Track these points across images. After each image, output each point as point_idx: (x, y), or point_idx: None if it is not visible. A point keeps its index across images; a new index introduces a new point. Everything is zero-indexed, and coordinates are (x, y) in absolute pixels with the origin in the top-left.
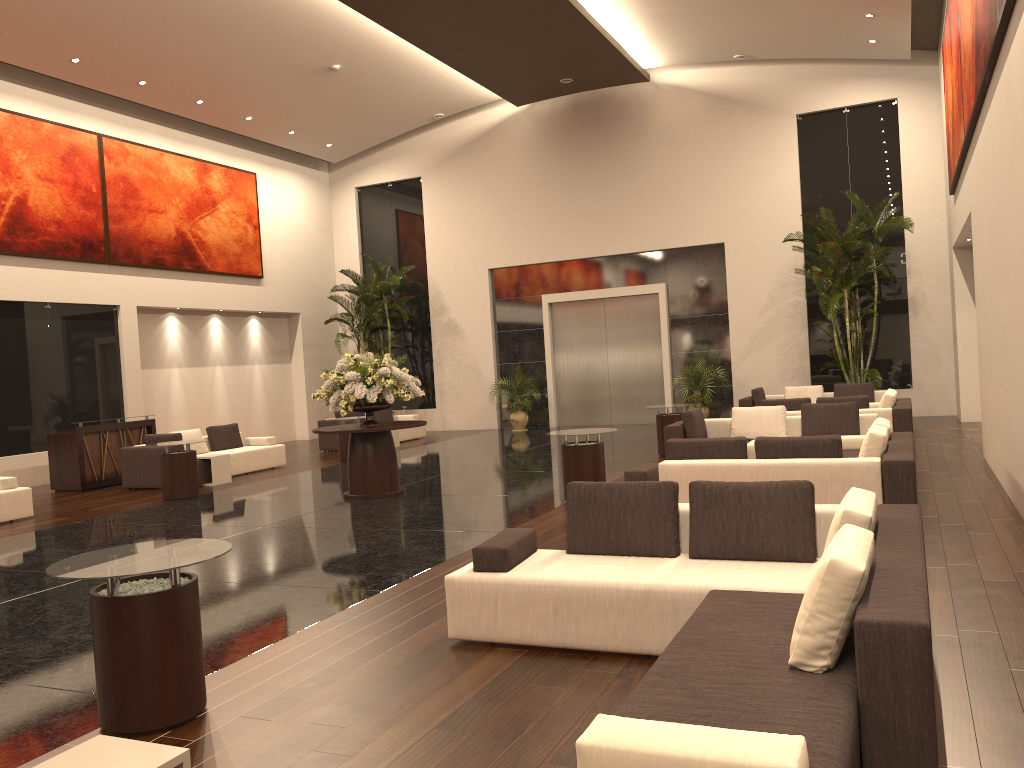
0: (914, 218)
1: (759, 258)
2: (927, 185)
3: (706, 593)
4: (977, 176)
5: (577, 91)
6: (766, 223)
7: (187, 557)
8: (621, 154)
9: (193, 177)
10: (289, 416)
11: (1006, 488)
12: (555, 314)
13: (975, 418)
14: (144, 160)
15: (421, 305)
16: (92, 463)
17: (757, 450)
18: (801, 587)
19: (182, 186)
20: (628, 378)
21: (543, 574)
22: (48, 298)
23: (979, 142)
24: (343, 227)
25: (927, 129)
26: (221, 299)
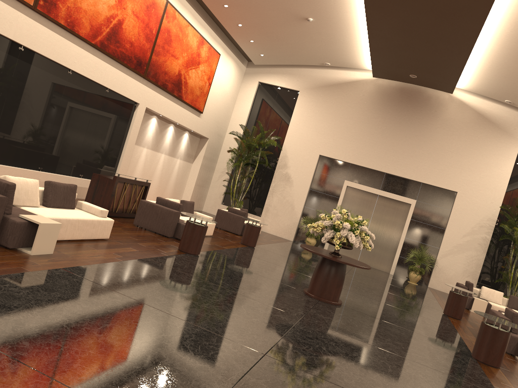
0: None
1: (473, 207)
2: None
3: None
4: None
5: (410, 83)
6: (484, 191)
7: None
8: (418, 124)
9: (196, 44)
10: (181, 192)
11: None
12: (347, 193)
13: None
14: (180, 25)
15: (272, 159)
16: (115, 200)
17: None
18: None
19: (190, 47)
20: (376, 241)
21: None
22: (110, 86)
23: None
24: (243, 100)
25: None
26: (181, 118)
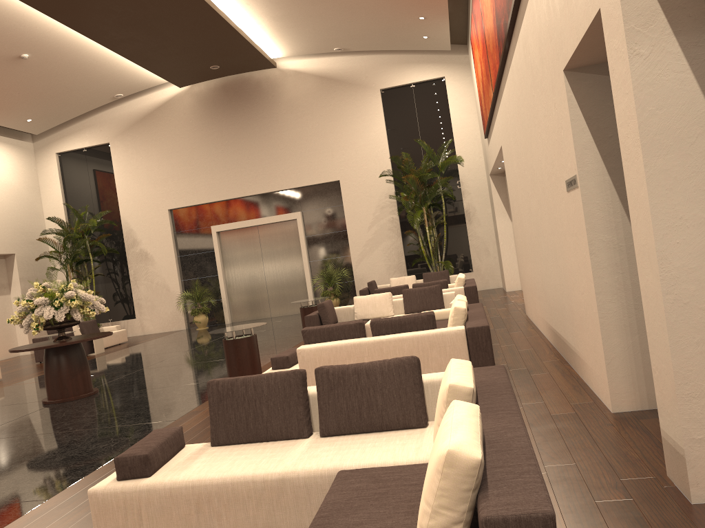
0: (463, 157)
1: (364, 190)
2: (469, 134)
3: (335, 474)
4: (504, 119)
5: (224, 75)
6: (367, 165)
7: None
8: (261, 120)
9: None
10: (12, 337)
11: (547, 336)
12: (222, 240)
13: (515, 288)
14: None
15: (117, 240)
16: None
17: (373, 329)
18: (418, 456)
19: None
20: (280, 282)
21: (184, 474)
22: None
23: (504, 94)
24: (48, 184)
25: (465, 97)
26: None
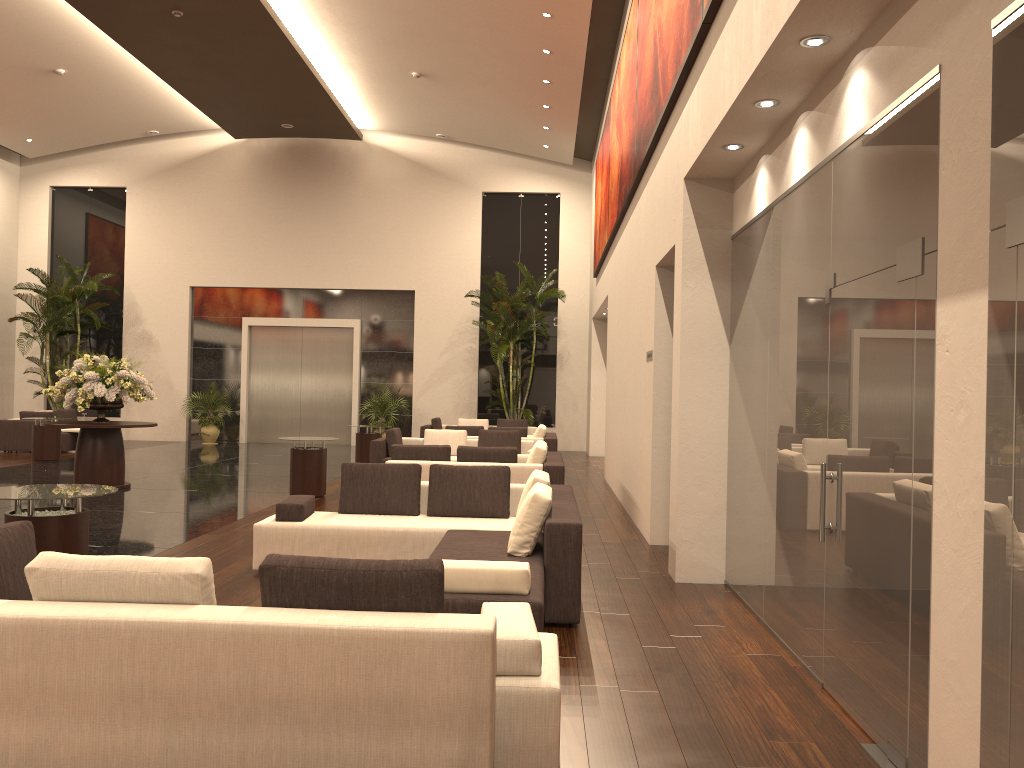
0: (566, 290)
1: (443, 307)
2: (577, 266)
3: (445, 532)
4: (614, 271)
5: (295, 136)
6: (451, 278)
7: (90, 491)
8: (330, 199)
9: None
10: None
11: (618, 496)
12: (254, 336)
13: (599, 453)
14: None
15: (114, 313)
16: None
17: (459, 455)
18: (503, 528)
19: None
20: (319, 402)
21: (330, 522)
22: None
23: (617, 247)
24: (32, 224)
25: (580, 221)
26: None
